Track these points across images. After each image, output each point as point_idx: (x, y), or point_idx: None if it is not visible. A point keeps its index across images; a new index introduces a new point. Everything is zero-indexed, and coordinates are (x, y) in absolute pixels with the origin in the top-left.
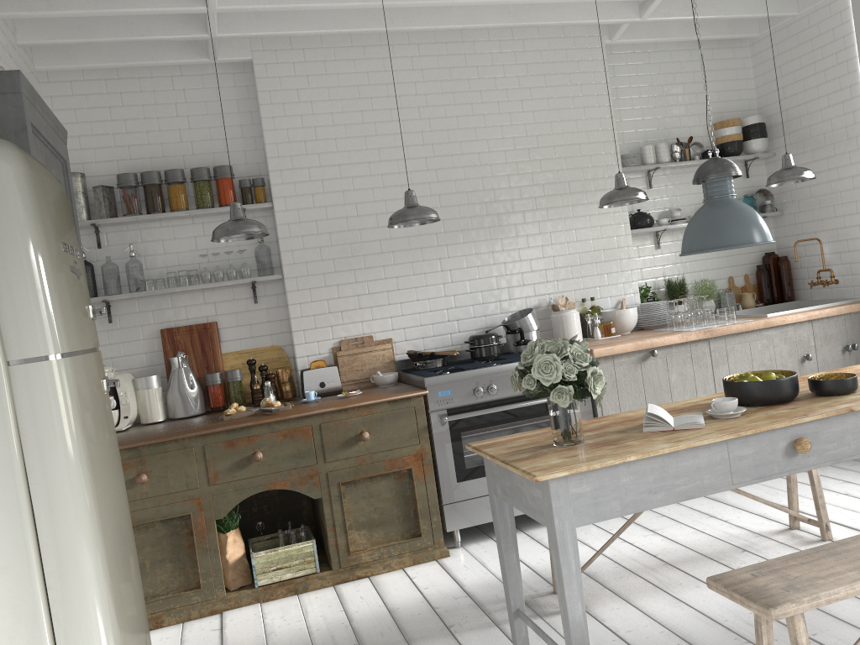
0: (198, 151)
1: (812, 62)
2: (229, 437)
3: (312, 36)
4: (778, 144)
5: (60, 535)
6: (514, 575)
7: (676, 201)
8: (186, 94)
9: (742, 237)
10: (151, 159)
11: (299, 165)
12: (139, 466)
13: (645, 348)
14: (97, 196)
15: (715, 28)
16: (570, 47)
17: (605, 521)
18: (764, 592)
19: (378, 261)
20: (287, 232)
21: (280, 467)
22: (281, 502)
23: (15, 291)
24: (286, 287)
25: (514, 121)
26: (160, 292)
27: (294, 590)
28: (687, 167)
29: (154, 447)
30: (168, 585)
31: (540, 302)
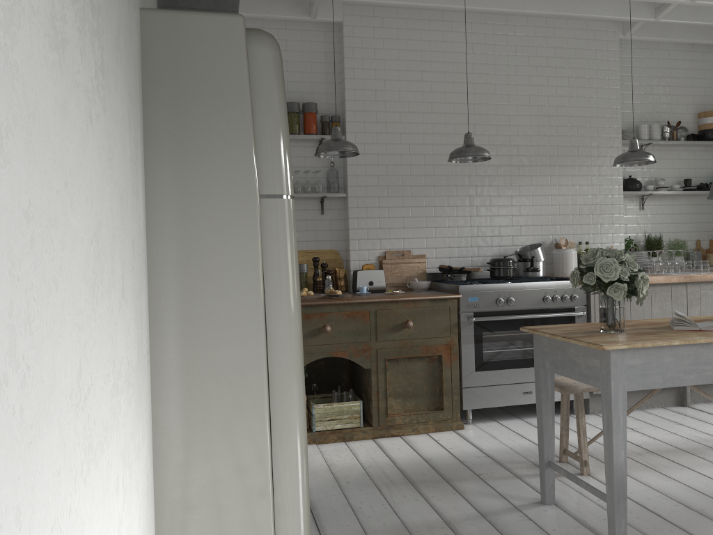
0: (291, 89)
1: None
2: (306, 311)
3: (390, 8)
4: None
5: (281, 328)
6: (549, 434)
7: (660, 173)
8: (287, 44)
9: None
10: None
11: (369, 108)
12: None
13: None
14: None
15: (709, 34)
16: (591, 38)
17: (589, 419)
18: None
19: (421, 192)
20: (354, 160)
21: (342, 340)
22: (326, 373)
23: (270, 144)
24: (349, 204)
25: (540, 92)
26: None
27: (342, 438)
28: (672, 146)
29: None
30: None
31: (544, 241)
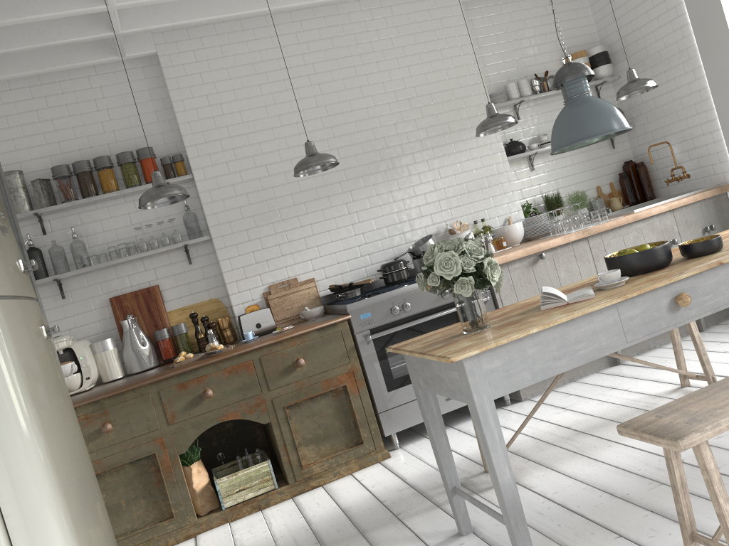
0: (121, 138)
1: None
2: (180, 380)
3: (206, 25)
4: (622, 67)
5: (10, 465)
6: (446, 457)
7: (542, 128)
8: (103, 90)
9: (602, 126)
10: (80, 151)
11: (211, 138)
12: (103, 417)
13: (534, 253)
14: (36, 189)
15: None
16: (432, 7)
17: (522, 407)
18: (670, 428)
19: (292, 213)
20: (209, 198)
21: (230, 400)
22: (237, 434)
23: None
24: (215, 246)
25: (393, 76)
26: (104, 265)
27: (257, 507)
28: (547, 98)
29: (115, 398)
30: (144, 519)
31: (438, 229)
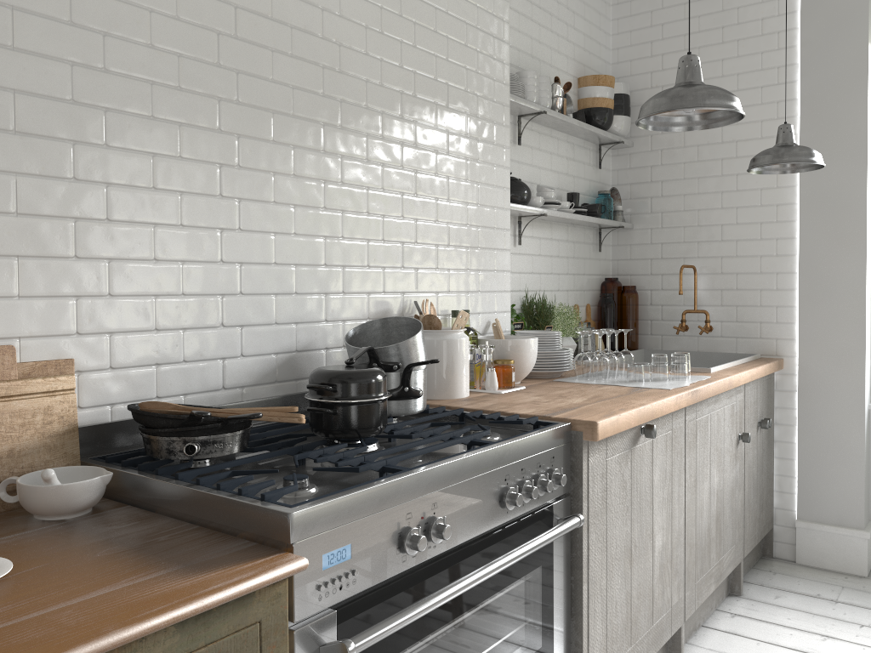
0: None
1: (719, 26)
2: None
3: None
4: (641, 131)
5: None
6: None
7: (539, 177)
8: None
9: None
10: None
11: None
12: None
13: (645, 422)
14: None
15: None
16: None
17: None
18: None
19: (59, 124)
20: None
21: None
22: None
23: None
24: None
25: None
26: None
27: None
28: (552, 129)
29: None
30: None
31: (390, 308)
